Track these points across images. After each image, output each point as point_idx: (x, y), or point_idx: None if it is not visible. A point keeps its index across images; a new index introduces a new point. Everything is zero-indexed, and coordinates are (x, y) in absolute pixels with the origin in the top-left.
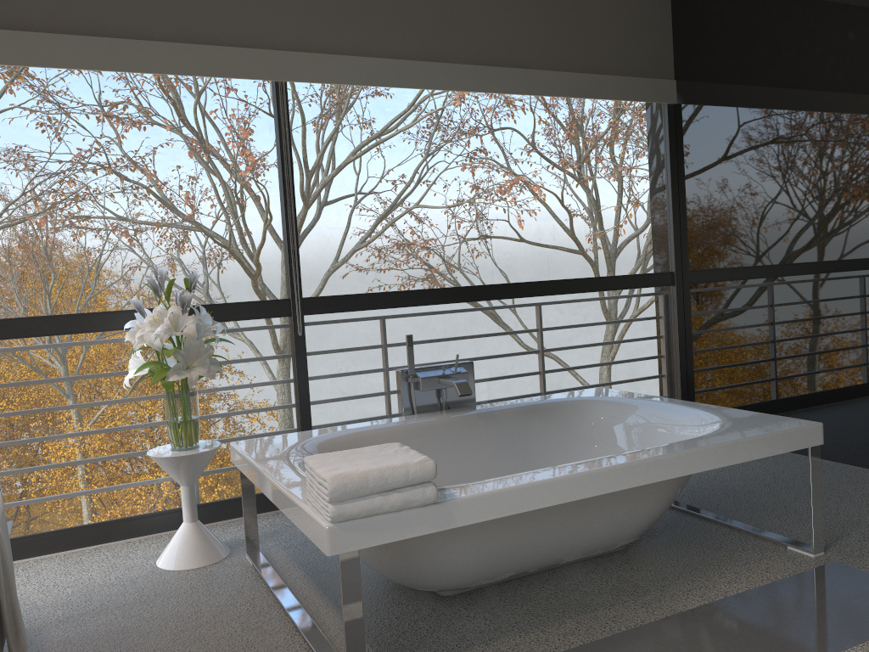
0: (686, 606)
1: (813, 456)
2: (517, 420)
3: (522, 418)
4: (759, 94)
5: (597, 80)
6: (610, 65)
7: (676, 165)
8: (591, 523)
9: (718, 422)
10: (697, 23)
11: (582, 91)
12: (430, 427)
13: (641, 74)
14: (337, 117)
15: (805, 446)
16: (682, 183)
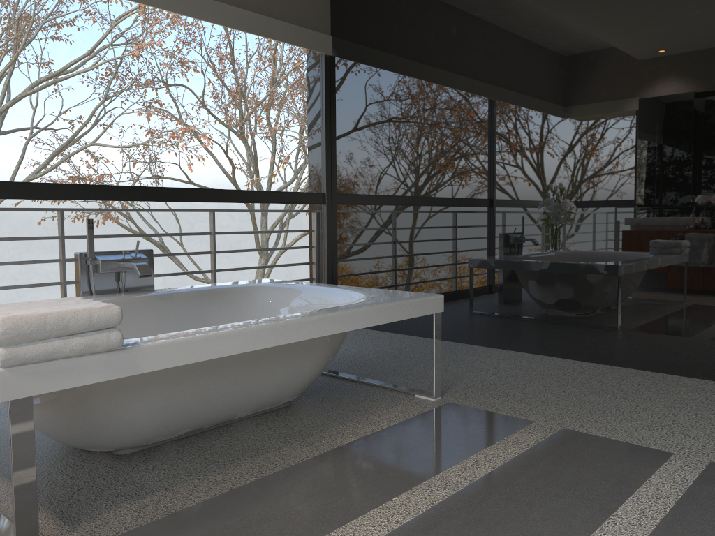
0: (342, 442)
1: (436, 320)
2: (193, 302)
3: (198, 300)
4: (396, 53)
5: (270, 22)
6: (281, 12)
7: (330, 105)
8: (263, 379)
9: (366, 296)
10: None
11: (257, 29)
12: None
13: (305, 25)
14: (14, 51)
15: (432, 312)
16: (334, 121)
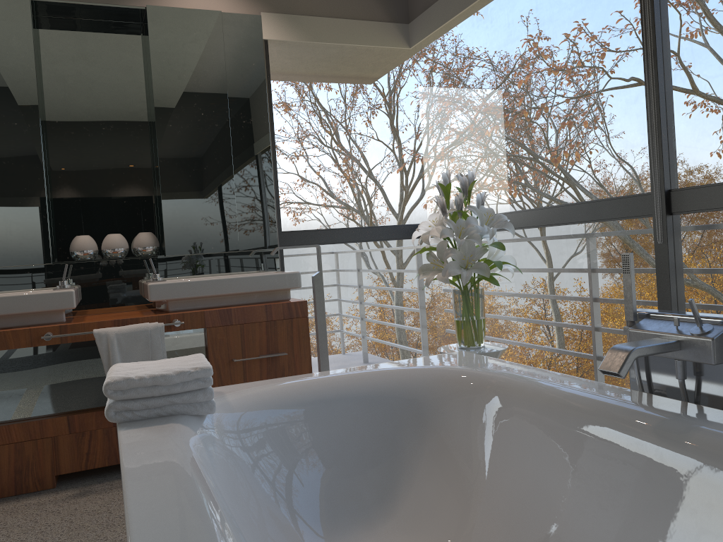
0: None
1: None
2: None
3: None
4: None
5: None
6: None
7: None
8: None
9: None
10: None
11: None
12: (575, 409)
13: None
14: None
15: None
16: None
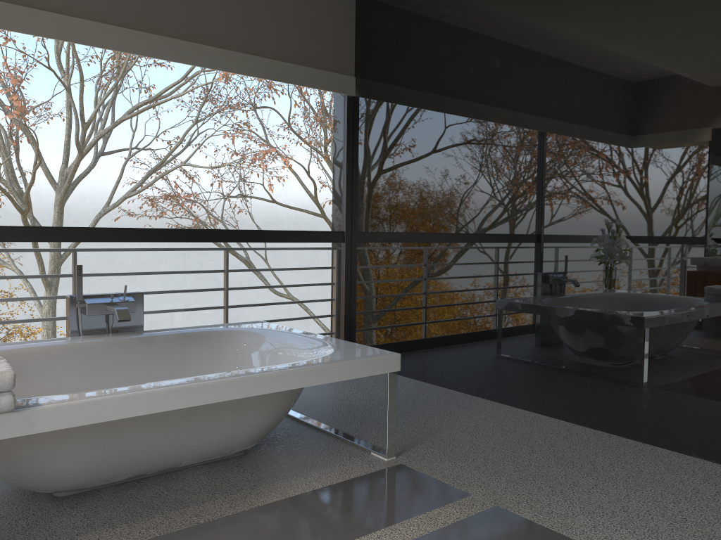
0: (265, 501)
1: (391, 380)
2: (174, 345)
3: (180, 343)
4: (410, 95)
5: (288, 67)
6: (300, 57)
7: (352, 145)
8: (201, 432)
9: (326, 351)
10: (372, 33)
11: (274, 74)
12: (88, 347)
13: (326, 68)
14: (116, 79)
15: (384, 371)
16: (355, 161)
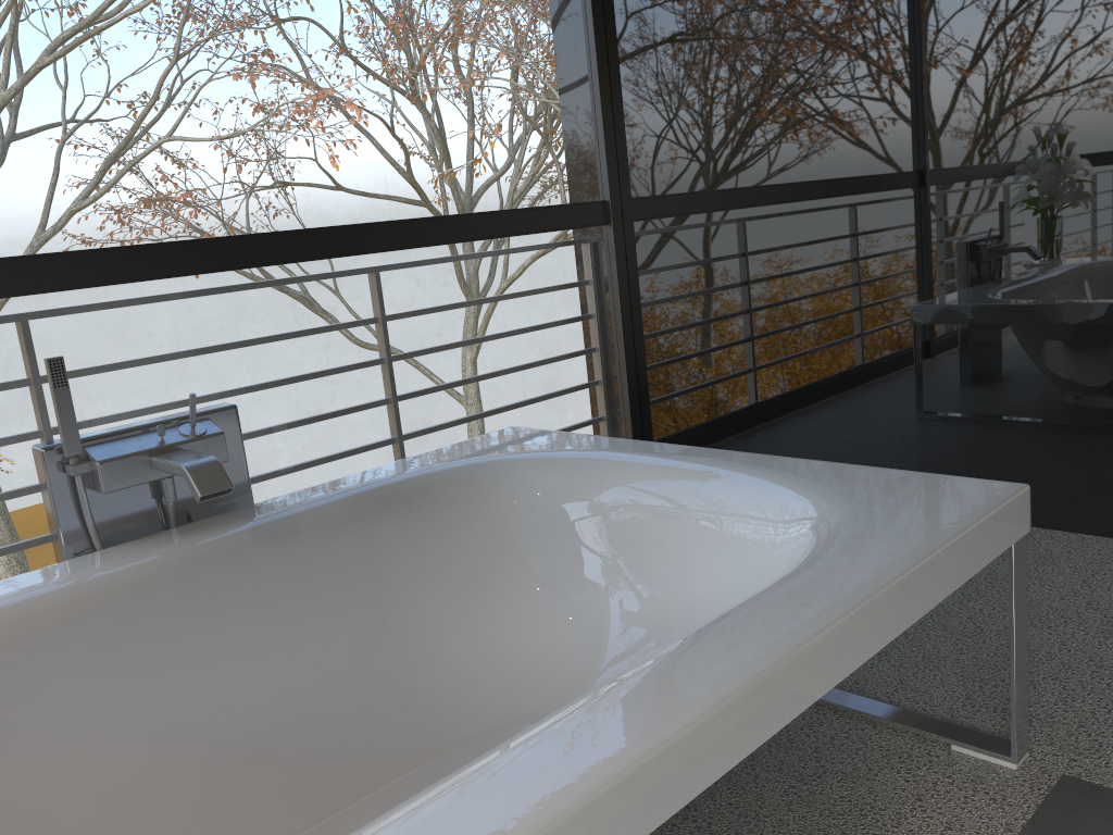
0: None
1: (1018, 560)
2: (350, 530)
3: (361, 522)
4: None
5: None
6: None
7: (602, 4)
8: None
9: (807, 503)
10: None
11: None
12: (130, 587)
13: None
14: None
15: (1009, 543)
16: (614, 39)
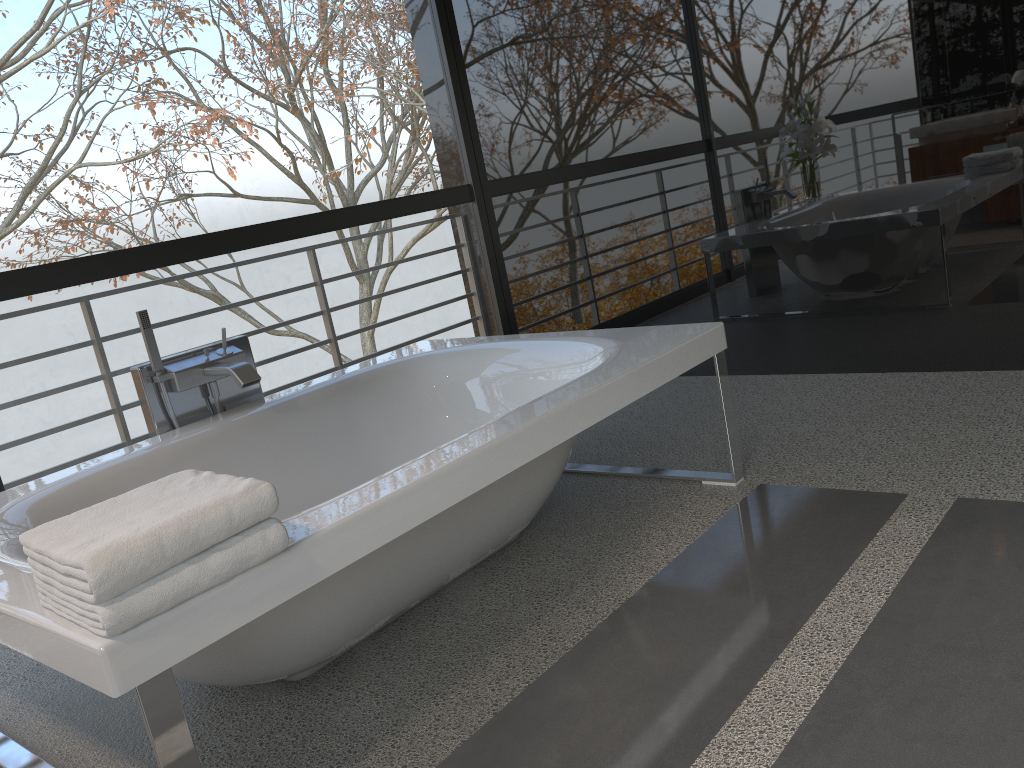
0: (630, 589)
1: (720, 364)
2: (330, 405)
3: (336, 400)
4: None
5: None
6: None
7: (451, 43)
8: (485, 516)
9: (602, 347)
10: None
11: None
12: (208, 441)
13: None
14: None
15: (712, 354)
16: (463, 67)
